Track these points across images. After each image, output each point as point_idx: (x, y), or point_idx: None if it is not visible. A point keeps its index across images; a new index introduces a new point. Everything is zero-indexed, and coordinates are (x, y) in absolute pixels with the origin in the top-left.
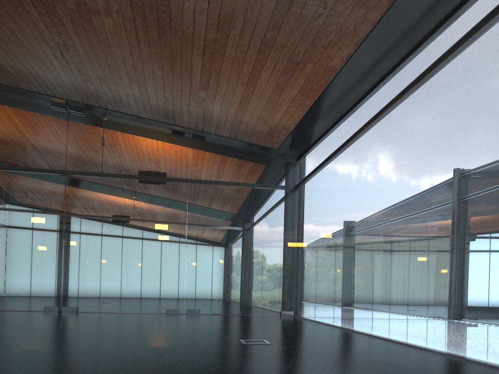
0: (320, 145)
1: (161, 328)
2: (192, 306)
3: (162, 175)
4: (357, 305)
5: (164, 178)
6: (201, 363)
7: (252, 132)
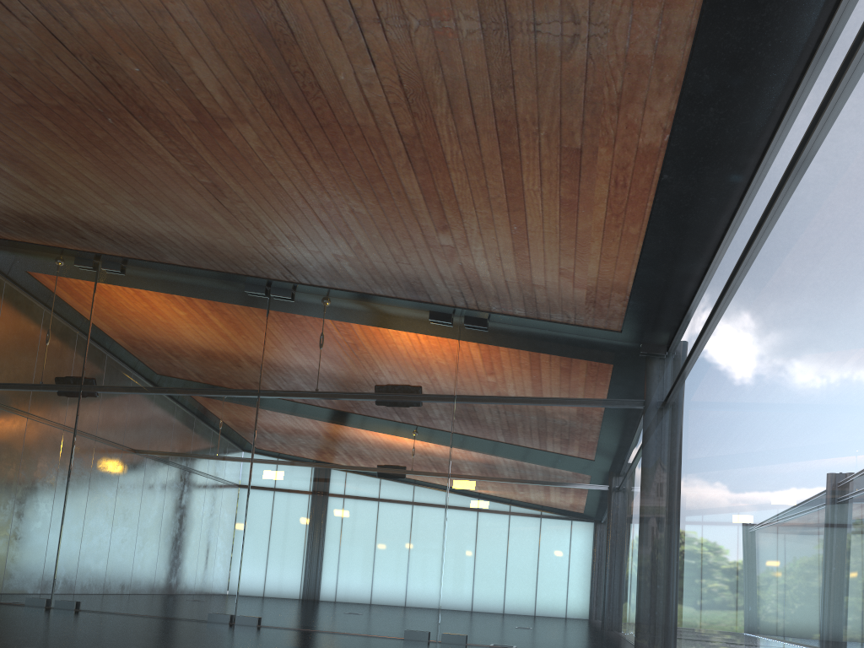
0: (693, 314)
1: None
2: (454, 628)
3: (410, 390)
4: (731, 646)
5: (414, 395)
6: None
7: (562, 302)
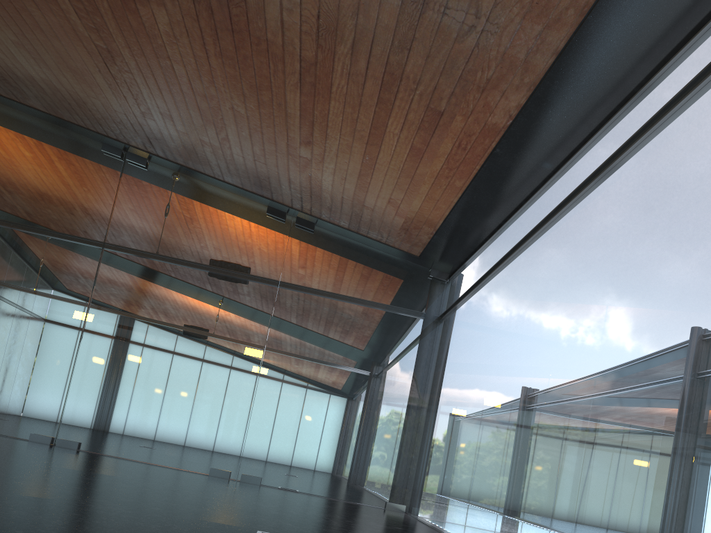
0: (480, 256)
1: (160, 493)
2: (251, 471)
3: (241, 269)
4: (486, 509)
5: (244, 274)
6: None
7: (381, 224)
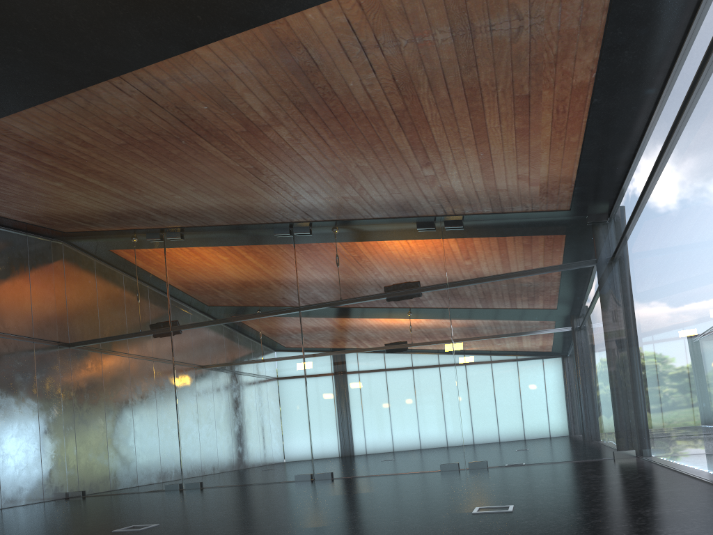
0: (627, 188)
1: (398, 496)
2: (476, 457)
3: (412, 286)
4: (695, 435)
5: (415, 289)
6: None
7: (521, 198)
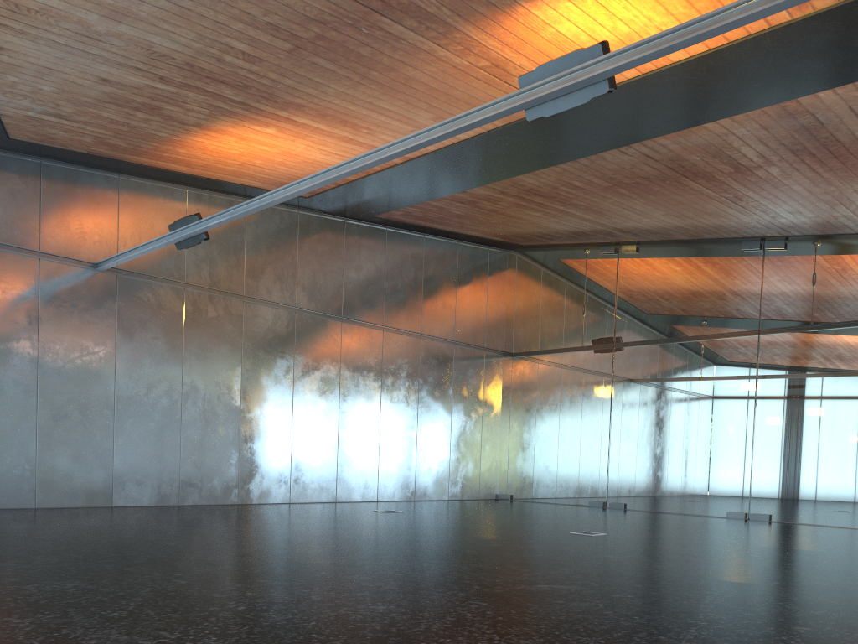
0: None
1: (844, 548)
2: None
3: None
4: None
5: None
6: (805, 577)
7: None
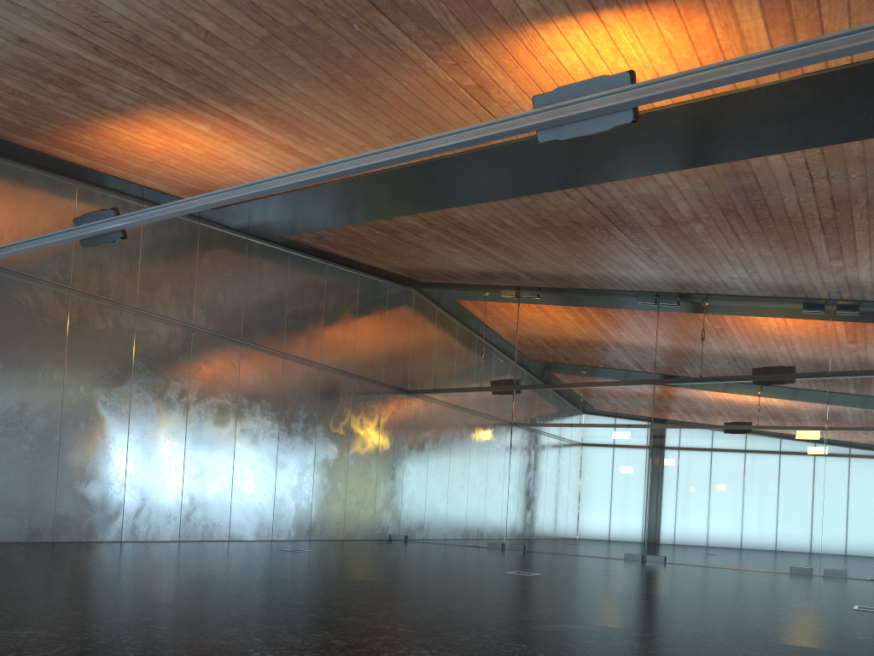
0: None
1: (761, 587)
2: (834, 565)
3: (786, 372)
4: None
5: (790, 375)
6: (770, 614)
7: None
